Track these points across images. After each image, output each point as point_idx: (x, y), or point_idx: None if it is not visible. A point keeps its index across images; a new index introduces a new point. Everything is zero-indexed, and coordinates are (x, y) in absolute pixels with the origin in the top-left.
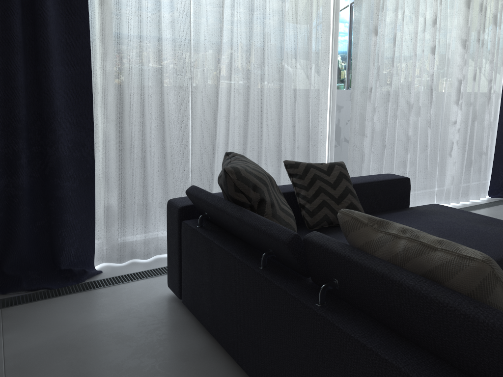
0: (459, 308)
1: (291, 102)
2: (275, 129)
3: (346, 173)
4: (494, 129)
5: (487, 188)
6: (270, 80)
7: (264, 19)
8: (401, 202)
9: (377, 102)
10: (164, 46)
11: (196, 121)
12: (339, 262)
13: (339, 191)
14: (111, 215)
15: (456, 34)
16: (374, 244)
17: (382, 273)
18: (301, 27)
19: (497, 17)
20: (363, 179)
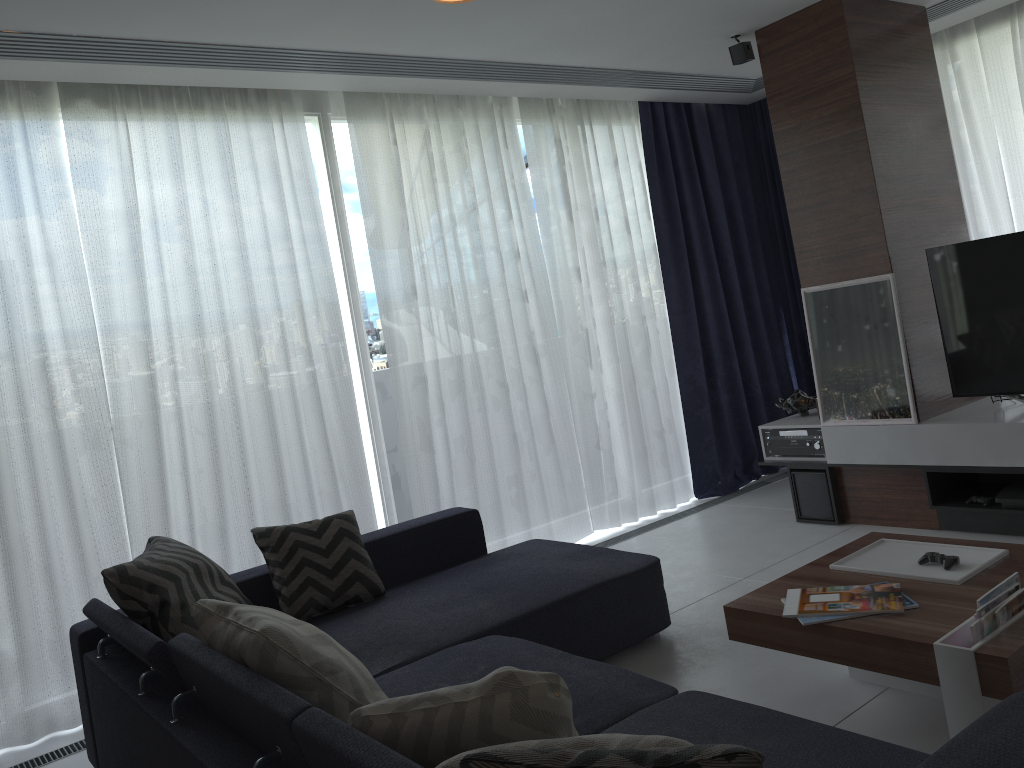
0: (235, 685)
1: (293, 427)
2: (272, 474)
3: (351, 527)
4: (675, 388)
5: (689, 484)
6: (251, 402)
7: (222, 317)
8: (470, 549)
9: (448, 394)
10: (62, 391)
11: (131, 492)
12: (186, 665)
13: (335, 557)
14: (5, 667)
15: (564, 262)
16: (215, 635)
17: (204, 667)
18: (290, 313)
19: (628, 223)
20: (396, 528)
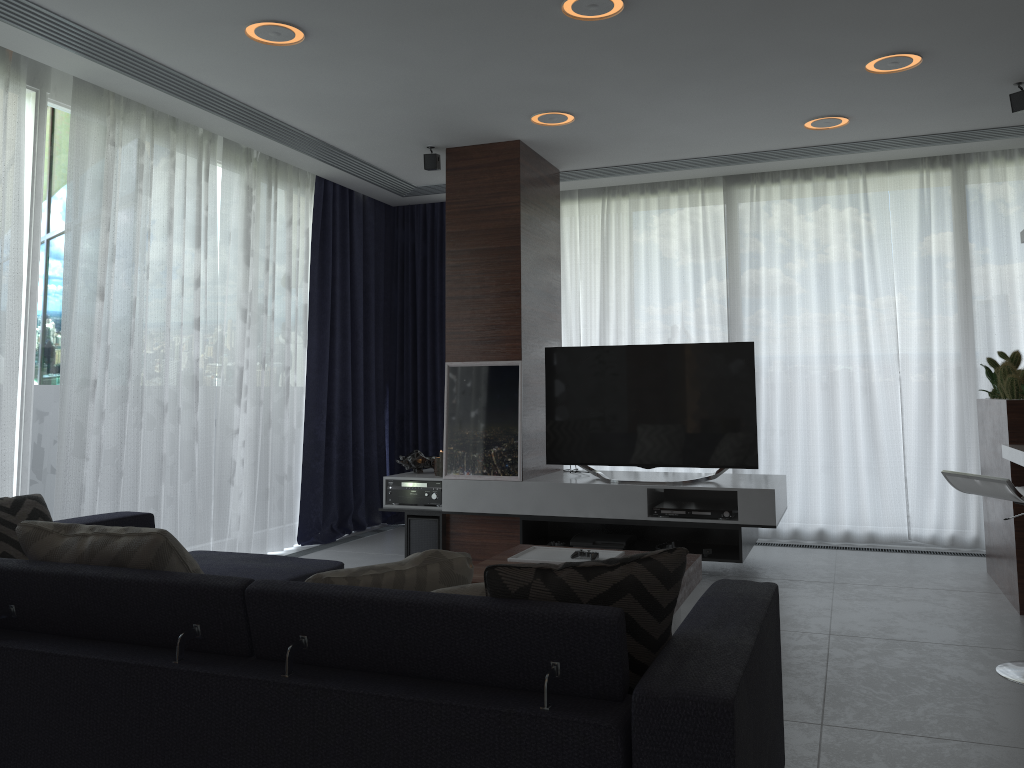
0: (135, 578)
1: None
2: None
3: (45, 510)
4: (299, 439)
5: (295, 531)
6: None
7: None
8: None
9: (108, 403)
10: None
11: None
12: (16, 580)
13: None
14: None
15: (233, 301)
16: (59, 550)
17: (65, 573)
18: None
19: (291, 280)
20: (76, 521)
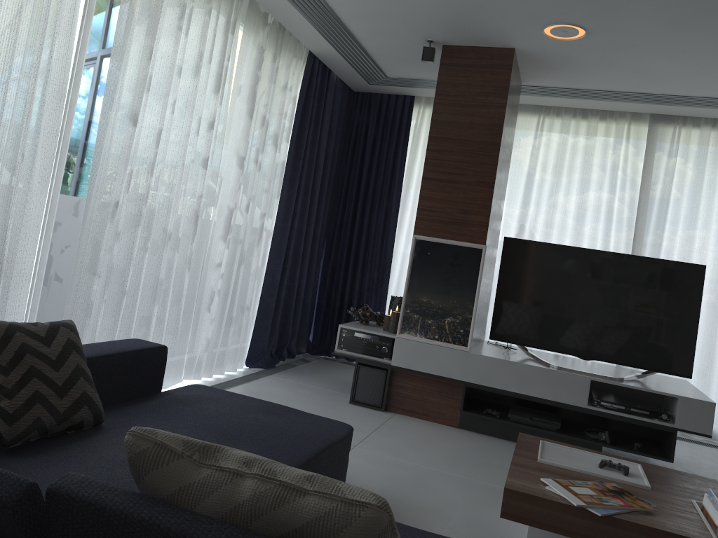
0: None
1: None
2: None
3: (78, 341)
4: (261, 277)
5: (245, 355)
6: None
7: None
8: (152, 384)
9: (122, 225)
10: None
11: None
12: (128, 533)
13: (66, 373)
14: None
15: (233, 148)
16: (195, 491)
17: None
18: (16, 84)
19: (278, 138)
20: (99, 350)
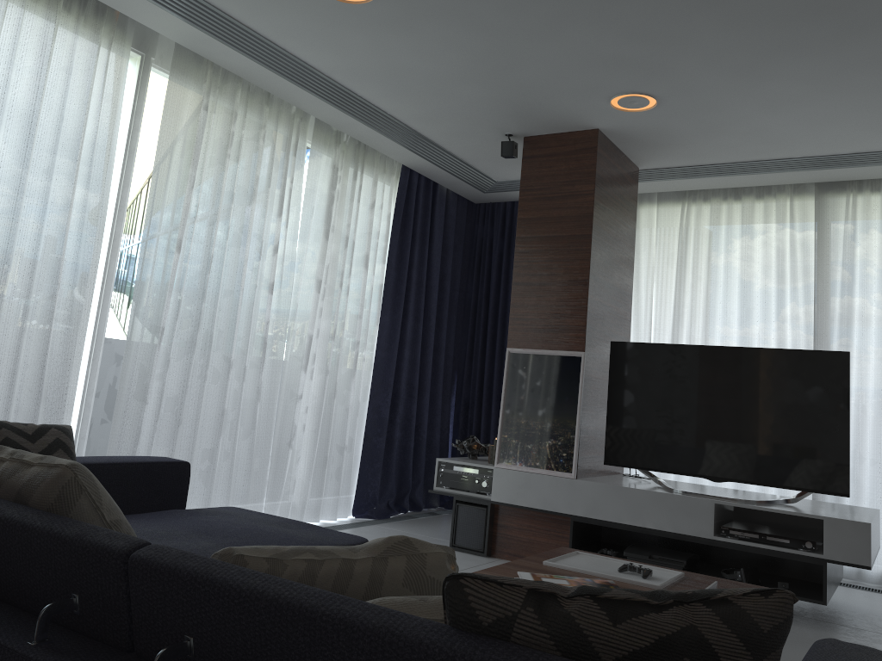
0: (22, 520)
1: (15, 334)
2: None
3: (69, 442)
4: (363, 413)
5: (351, 503)
6: None
7: None
8: (172, 500)
9: (175, 352)
10: None
11: None
12: None
13: None
14: None
15: (310, 272)
16: None
17: None
18: (53, 221)
19: (368, 259)
20: (107, 459)
